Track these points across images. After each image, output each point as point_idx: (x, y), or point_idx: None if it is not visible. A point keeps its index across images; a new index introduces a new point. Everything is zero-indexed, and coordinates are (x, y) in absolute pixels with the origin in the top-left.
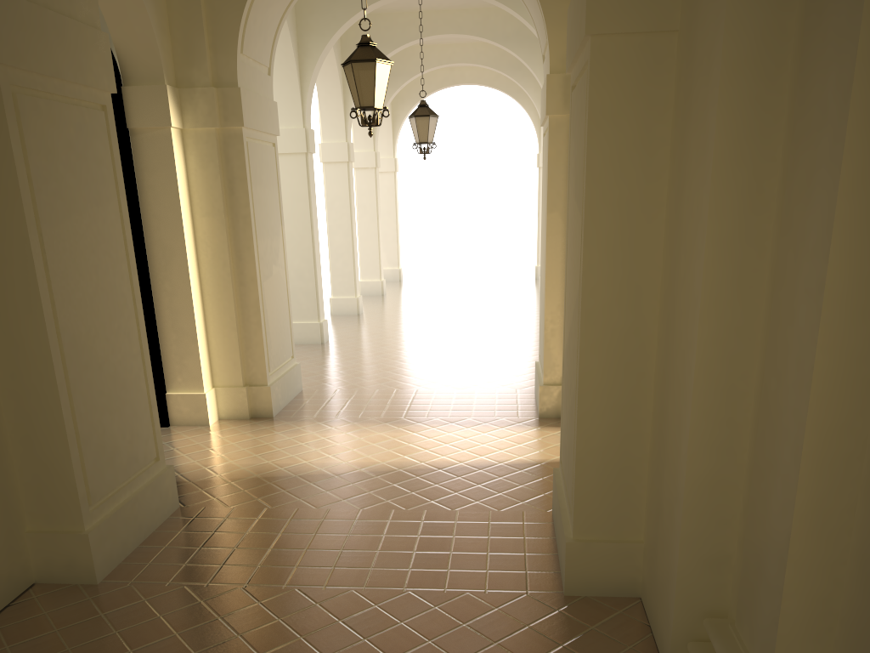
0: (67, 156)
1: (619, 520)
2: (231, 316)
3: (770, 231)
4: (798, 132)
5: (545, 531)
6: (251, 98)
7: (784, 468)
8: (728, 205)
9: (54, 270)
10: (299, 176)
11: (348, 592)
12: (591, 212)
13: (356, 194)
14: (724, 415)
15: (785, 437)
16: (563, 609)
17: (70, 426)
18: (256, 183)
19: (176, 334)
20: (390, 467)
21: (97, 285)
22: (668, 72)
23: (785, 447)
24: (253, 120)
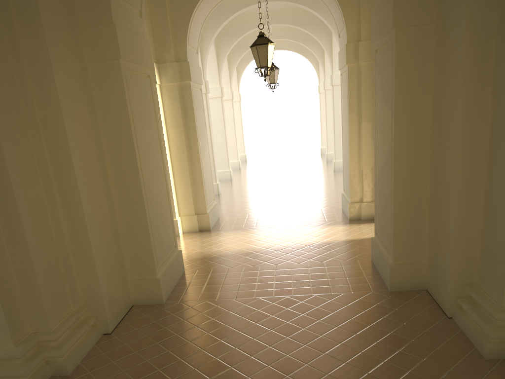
0: (140, 100)
1: (414, 253)
2: (187, 179)
3: (488, 109)
4: (501, 65)
5: (371, 267)
6: (192, 66)
7: (504, 208)
8: (469, 98)
9: (141, 154)
10: None
11: (286, 297)
12: (397, 108)
13: None
14: (470, 192)
15: (503, 195)
16: (391, 296)
17: (149, 227)
18: (196, 109)
19: None
20: (282, 247)
21: (153, 161)
22: (430, 42)
23: (504, 199)
24: (194, 77)
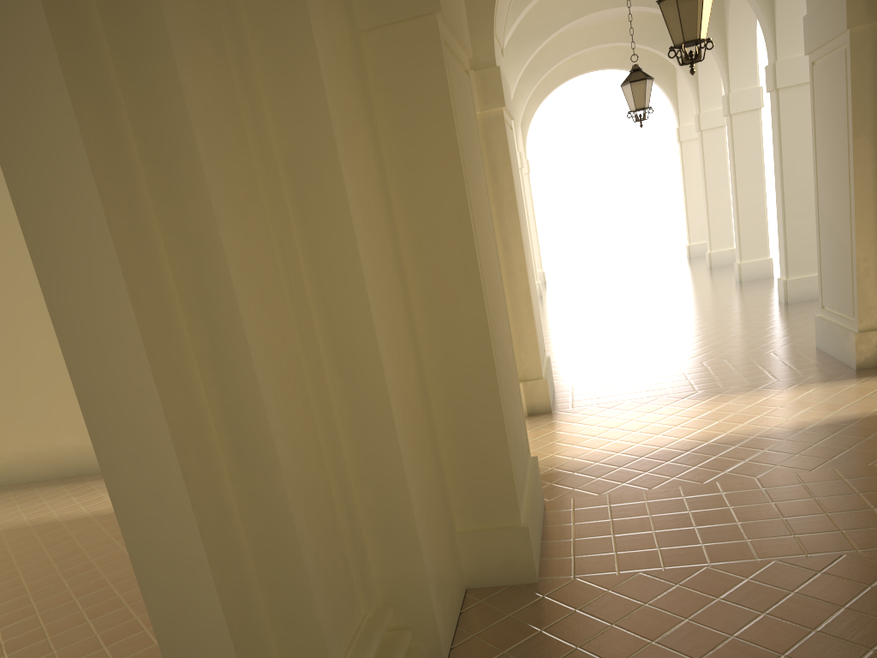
0: (465, 120)
1: None
2: None
3: None
4: None
5: None
6: (503, 78)
7: None
8: None
9: (478, 240)
10: None
11: (844, 557)
12: None
13: None
14: None
15: None
16: None
17: (503, 409)
18: (513, 166)
19: None
20: (739, 436)
21: (490, 259)
22: None
23: None
24: (506, 101)
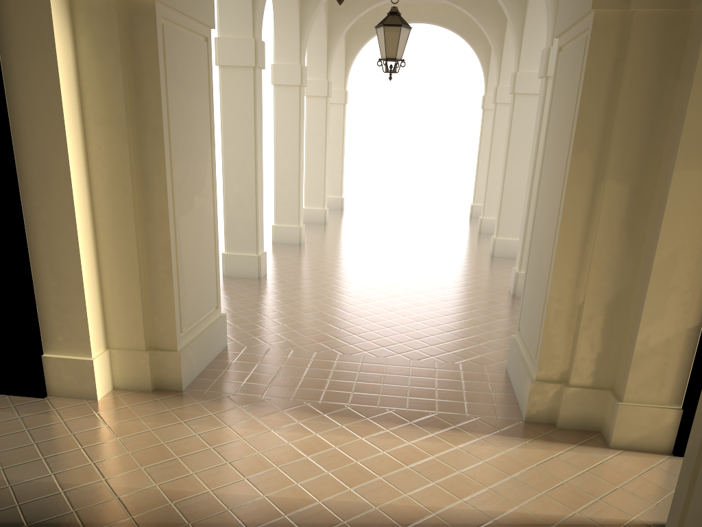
0: None
1: None
2: (132, 261)
3: None
4: None
5: None
6: None
7: None
8: None
9: None
10: (245, 93)
11: None
12: None
13: (306, 122)
14: None
15: None
16: None
17: None
18: (174, 84)
19: (56, 281)
20: (331, 514)
21: None
22: None
23: None
24: None
